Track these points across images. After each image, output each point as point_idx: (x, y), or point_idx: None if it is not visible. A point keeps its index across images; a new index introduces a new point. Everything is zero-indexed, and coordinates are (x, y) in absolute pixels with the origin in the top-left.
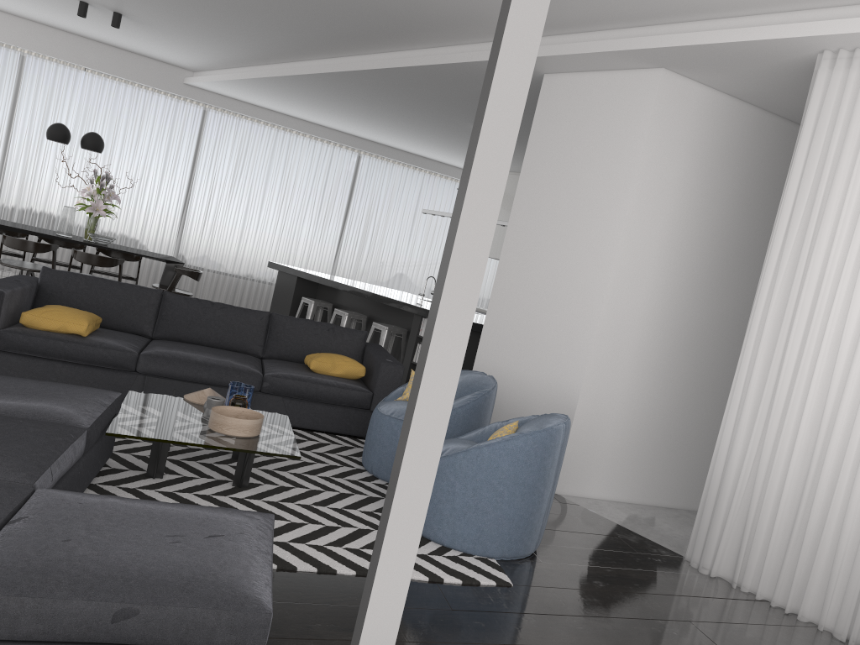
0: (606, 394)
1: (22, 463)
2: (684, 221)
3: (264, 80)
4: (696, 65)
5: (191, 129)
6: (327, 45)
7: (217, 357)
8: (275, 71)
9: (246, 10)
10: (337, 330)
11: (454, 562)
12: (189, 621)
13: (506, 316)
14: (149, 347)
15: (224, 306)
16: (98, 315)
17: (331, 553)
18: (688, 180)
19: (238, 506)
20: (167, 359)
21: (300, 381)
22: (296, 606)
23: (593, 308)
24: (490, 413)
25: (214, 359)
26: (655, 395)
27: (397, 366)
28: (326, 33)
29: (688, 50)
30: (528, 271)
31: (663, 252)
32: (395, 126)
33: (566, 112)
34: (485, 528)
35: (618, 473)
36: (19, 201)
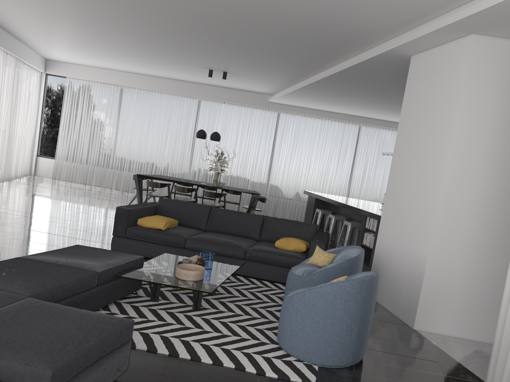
0: (448, 261)
1: (34, 285)
2: (500, 136)
3: (294, 92)
4: (491, 25)
5: (272, 124)
6: (311, 66)
7: (226, 240)
8: (296, 86)
9: (266, 56)
10: (299, 224)
11: (285, 364)
12: (12, 369)
13: (391, 211)
14: (195, 235)
15: (240, 213)
16: (180, 220)
17: (209, 350)
18: (501, 107)
19: (182, 319)
20: (198, 241)
21: (265, 253)
22: (156, 376)
23: (434, 202)
24: (355, 272)
25: (222, 241)
26: (488, 262)
27: (320, 244)
28: (305, 60)
29: (477, 17)
30: (402, 181)
31: (485, 160)
32: (369, 106)
33: (421, 77)
34: (309, 344)
35: (463, 318)
36: (198, 169)
